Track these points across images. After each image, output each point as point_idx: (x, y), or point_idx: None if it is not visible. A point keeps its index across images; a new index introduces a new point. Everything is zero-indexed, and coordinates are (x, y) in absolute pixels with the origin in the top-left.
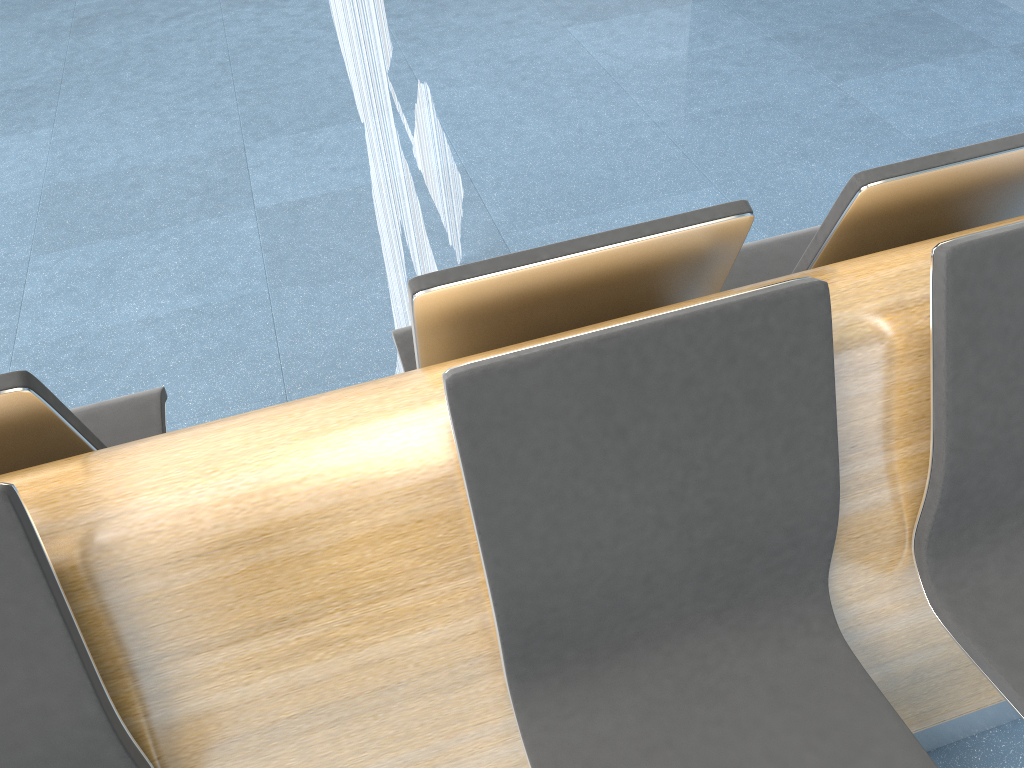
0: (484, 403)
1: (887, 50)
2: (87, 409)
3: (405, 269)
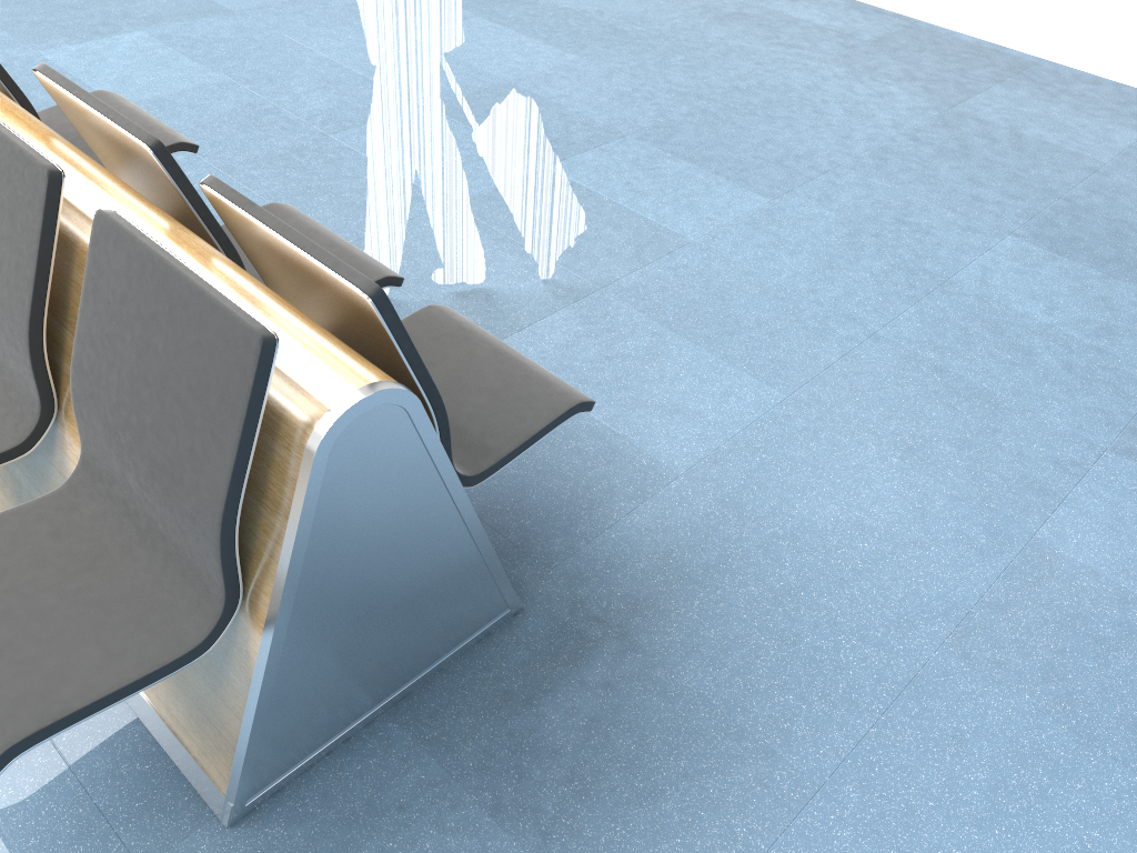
0: None
1: None
2: (159, 126)
3: (409, 210)
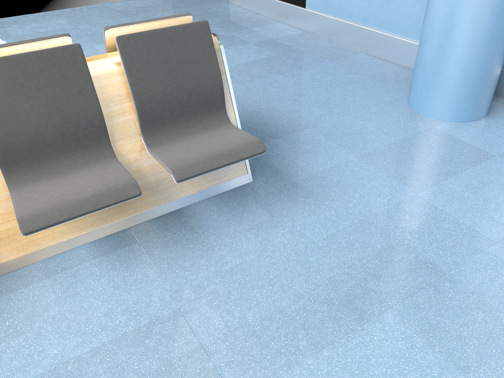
0: None
1: None
2: None
3: None
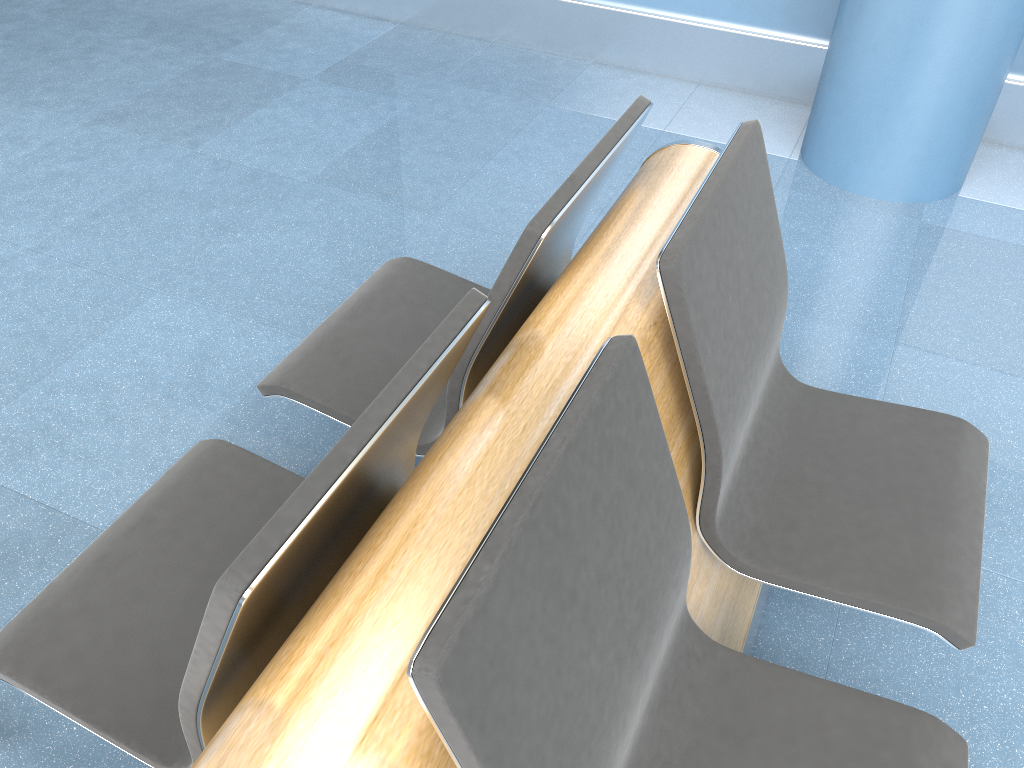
0: (474, 670)
1: (216, 106)
2: None
3: None
